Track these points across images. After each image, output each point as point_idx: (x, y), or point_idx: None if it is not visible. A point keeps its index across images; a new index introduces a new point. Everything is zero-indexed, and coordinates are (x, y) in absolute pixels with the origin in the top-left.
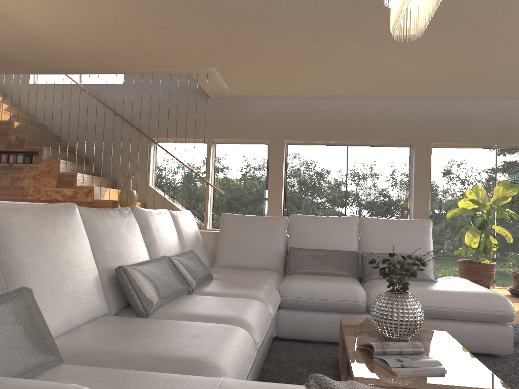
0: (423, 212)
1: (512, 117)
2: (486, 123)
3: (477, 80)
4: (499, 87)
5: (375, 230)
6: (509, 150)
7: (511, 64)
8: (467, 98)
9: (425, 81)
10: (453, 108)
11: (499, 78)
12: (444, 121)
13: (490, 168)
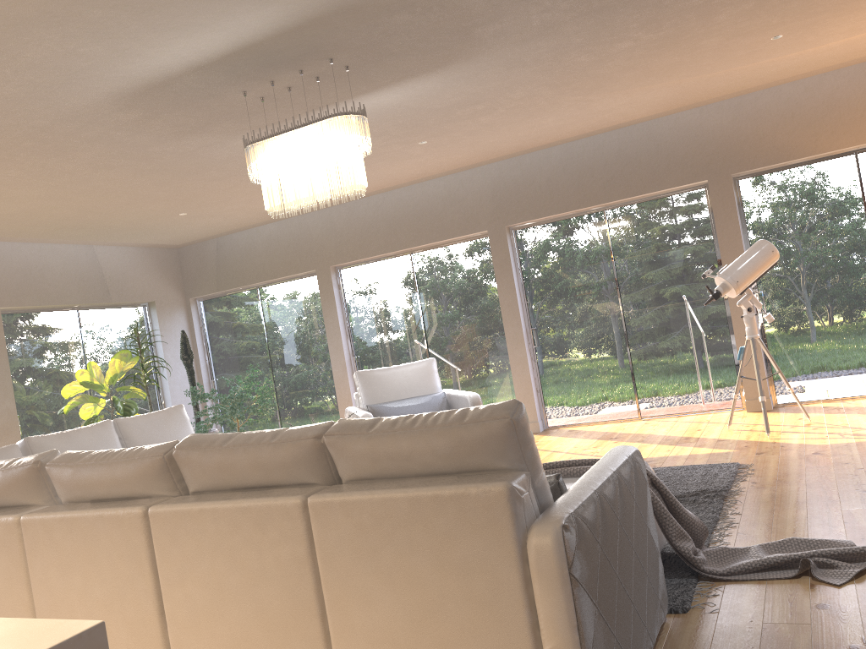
0: (9, 414)
1: (92, 267)
2: (65, 276)
3: (94, 224)
4: (106, 232)
5: (140, 431)
6: (92, 311)
7: (153, 210)
8: (40, 241)
9: (33, 220)
10: (22, 255)
11: (120, 223)
12: (14, 274)
13: (76, 337)
